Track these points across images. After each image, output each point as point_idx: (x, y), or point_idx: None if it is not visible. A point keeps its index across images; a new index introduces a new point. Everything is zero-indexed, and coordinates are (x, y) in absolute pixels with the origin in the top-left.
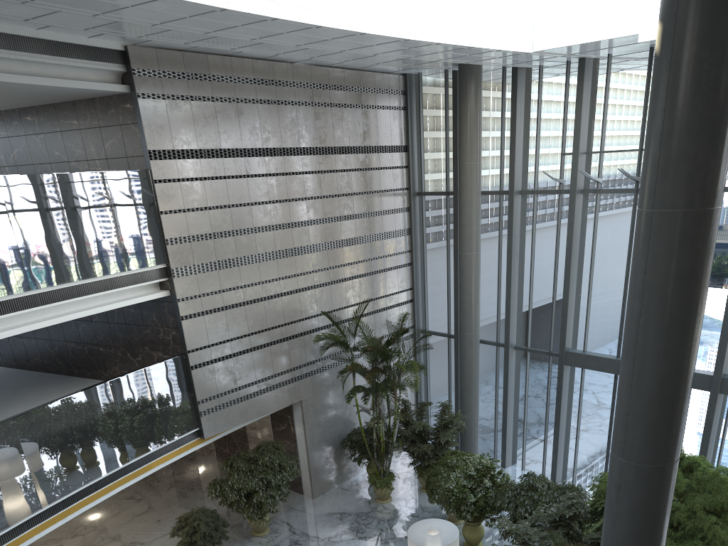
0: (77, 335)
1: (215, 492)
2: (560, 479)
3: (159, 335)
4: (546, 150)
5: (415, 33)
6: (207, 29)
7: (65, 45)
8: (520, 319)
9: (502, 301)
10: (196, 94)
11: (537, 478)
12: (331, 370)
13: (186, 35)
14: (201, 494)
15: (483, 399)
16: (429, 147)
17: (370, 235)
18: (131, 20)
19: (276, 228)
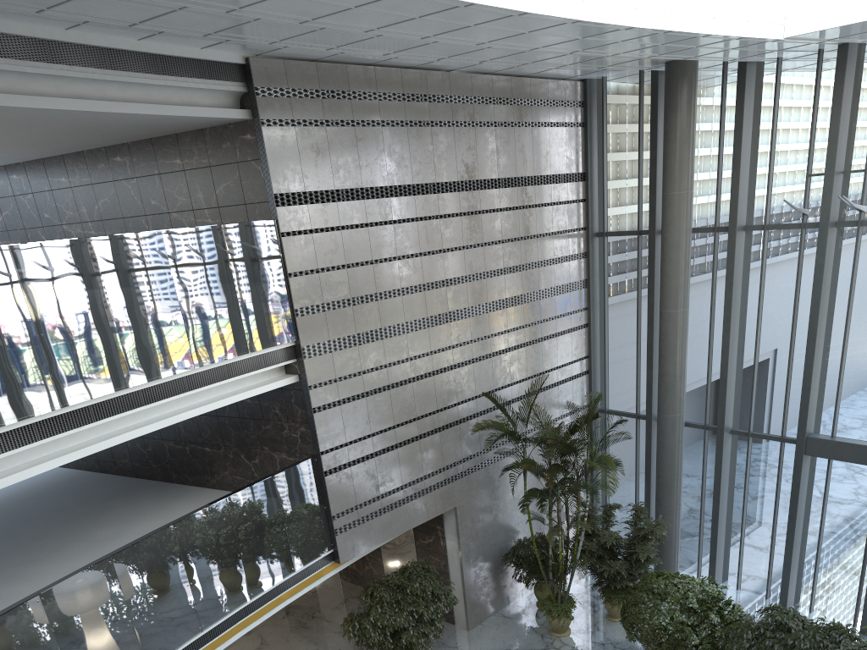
0: (176, 431)
1: (352, 630)
2: (792, 603)
3: (283, 432)
4: (783, 171)
5: (641, 18)
6: (371, 25)
7: (173, 60)
8: (739, 395)
9: (715, 372)
10: (333, 117)
11: (784, 612)
12: (492, 466)
13: (333, 38)
14: (325, 624)
15: (684, 497)
16: (615, 173)
17: (540, 291)
18: (274, 16)
19: (427, 288)
